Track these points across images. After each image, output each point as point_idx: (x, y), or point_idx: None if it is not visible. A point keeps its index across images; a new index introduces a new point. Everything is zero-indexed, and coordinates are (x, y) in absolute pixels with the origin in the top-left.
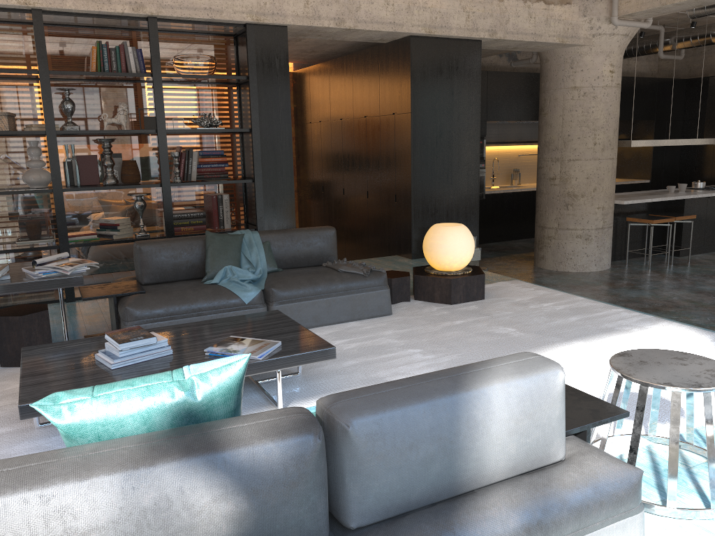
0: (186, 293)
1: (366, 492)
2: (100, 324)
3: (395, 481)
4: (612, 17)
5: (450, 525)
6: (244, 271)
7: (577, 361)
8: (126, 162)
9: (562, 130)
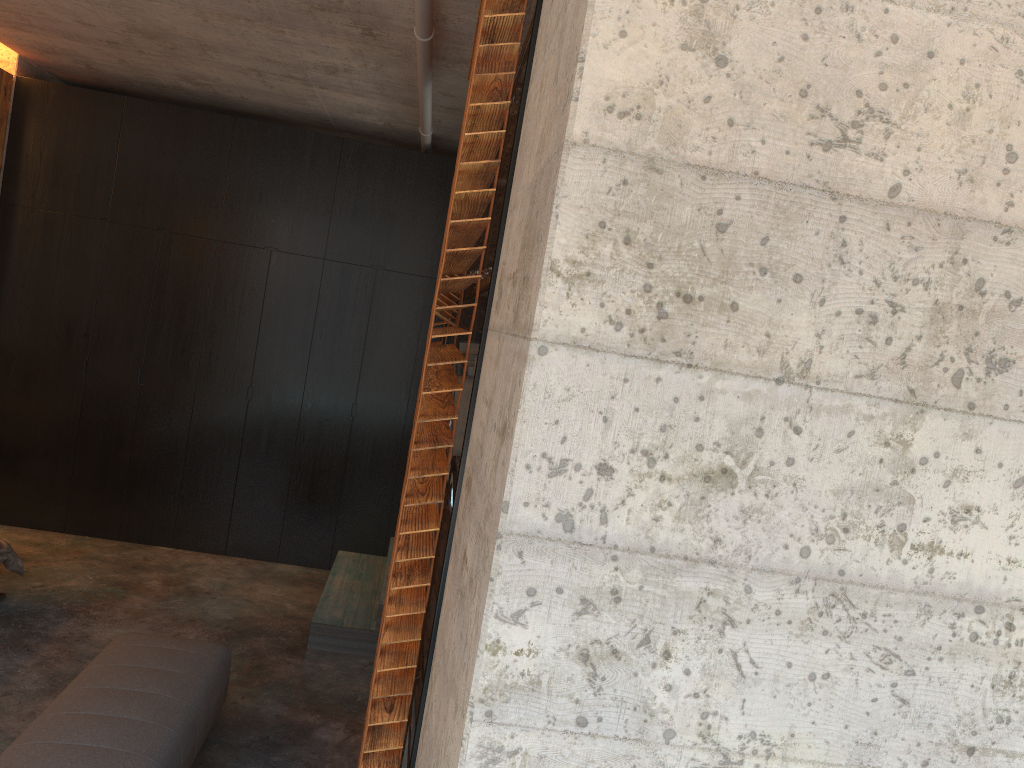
0: None
1: None
2: None
3: None
4: None
5: None
6: None
7: None
8: None
9: None
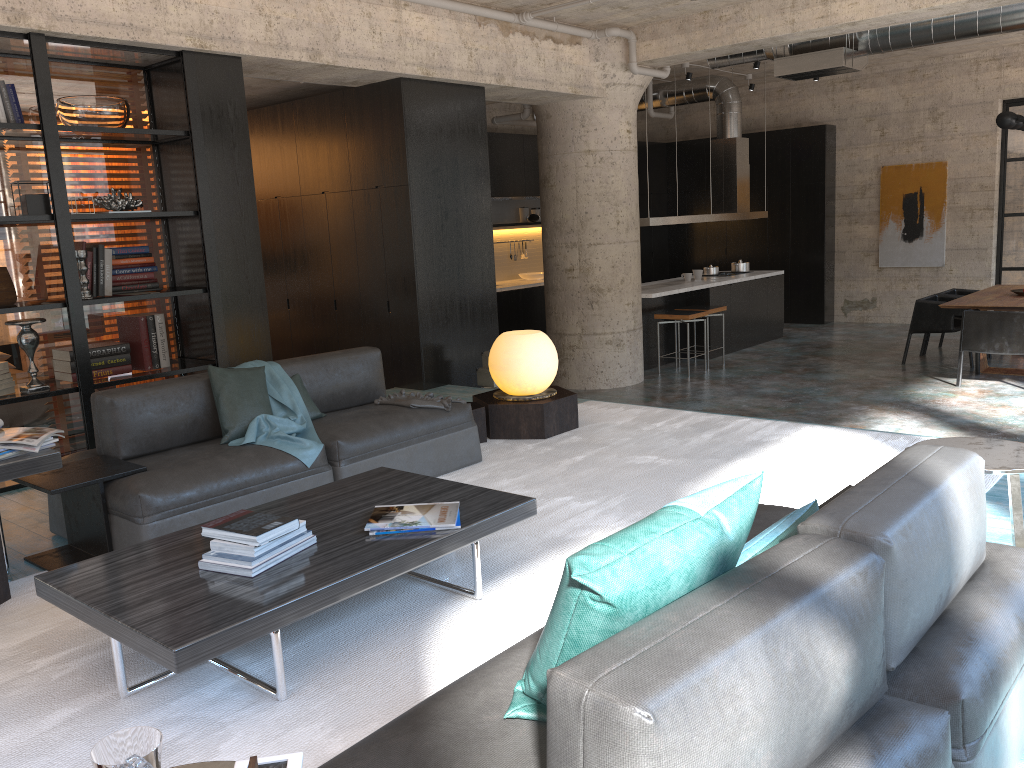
0: (218, 462)
1: (904, 620)
2: (30, 538)
3: (924, 602)
4: (631, 63)
5: (977, 642)
6: (285, 421)
7: (765, 480)
8: None
9: (577, 207)
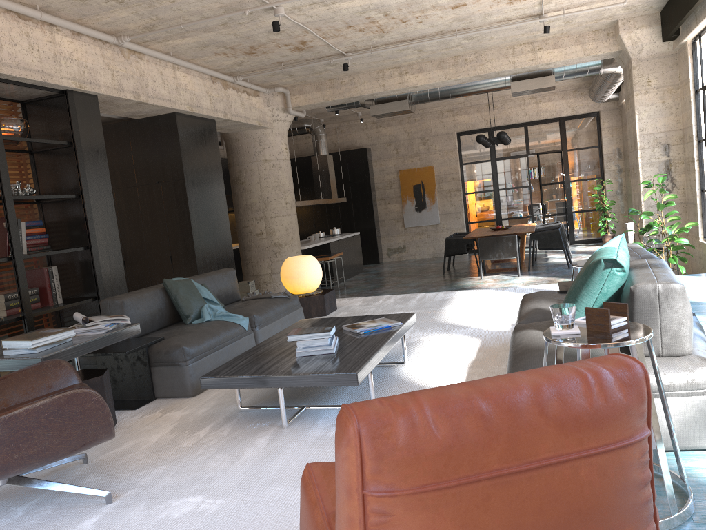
0: (205, 329)
1: None
2: None
3: None
4: (289, 107)
5: None
6: (218, 307)
7: (470, 310)
8: None
9: (261, 194)
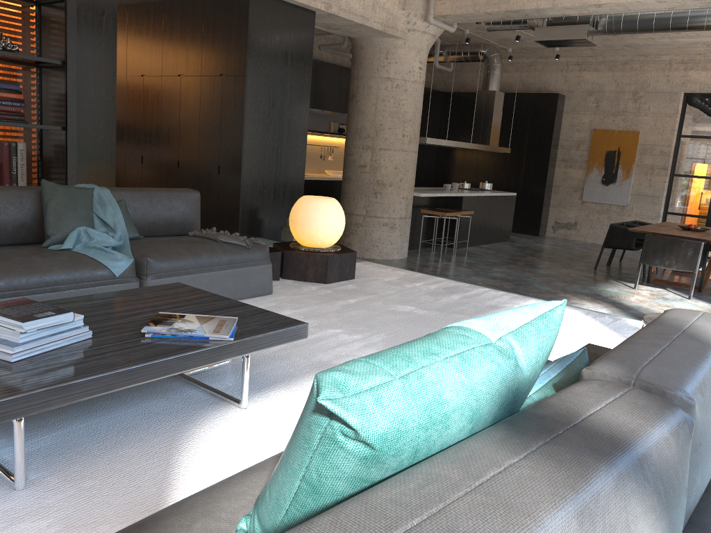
0: (32, 260)
1: (691, 489)
2: None
3: (709, 470)
4: (429, 15)
5: None
6: (103, 236)
7: None
8: None
9: (375, 119)
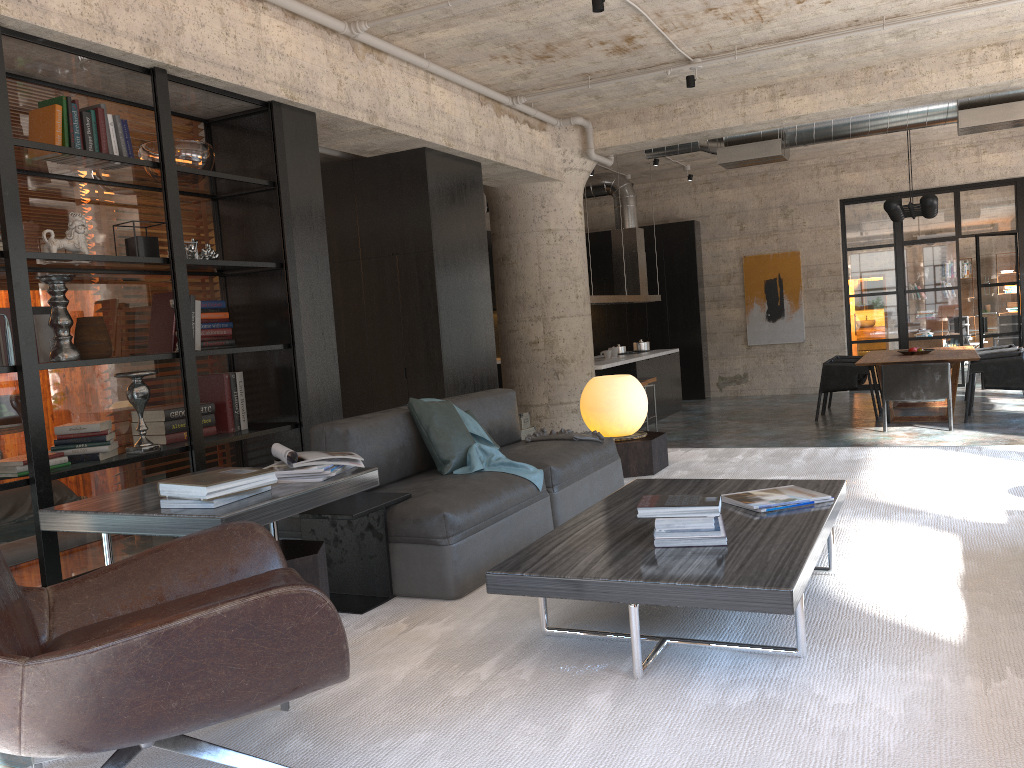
0: (477, 485)
1: None
2: None
3: None
4: (590, 149)
5: None
6: (494, 450)
7: (912, 481)
8: (92, 319)
9: (540, 282)
